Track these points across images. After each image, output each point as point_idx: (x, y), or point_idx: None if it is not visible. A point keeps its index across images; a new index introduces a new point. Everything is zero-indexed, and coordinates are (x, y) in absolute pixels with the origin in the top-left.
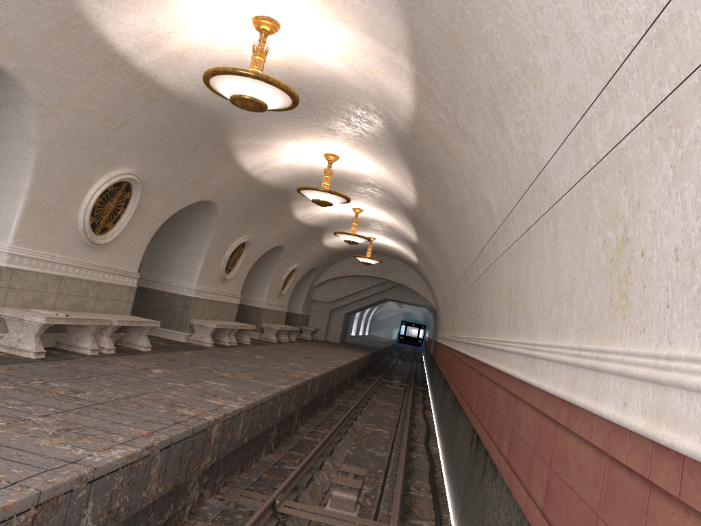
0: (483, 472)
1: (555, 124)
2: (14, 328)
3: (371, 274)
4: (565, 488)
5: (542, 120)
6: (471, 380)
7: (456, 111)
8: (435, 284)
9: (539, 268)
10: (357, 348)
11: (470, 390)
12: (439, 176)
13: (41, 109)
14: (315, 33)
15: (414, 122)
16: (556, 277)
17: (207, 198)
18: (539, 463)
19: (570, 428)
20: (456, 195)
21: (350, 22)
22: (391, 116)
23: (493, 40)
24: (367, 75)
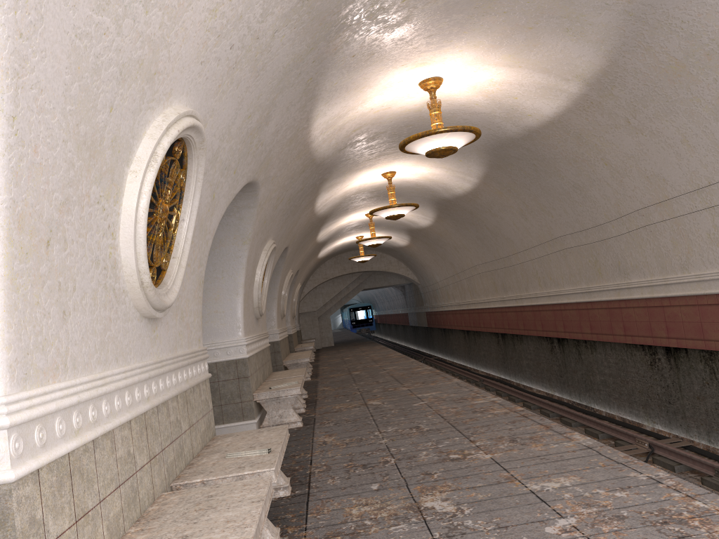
0: (712, 373)
1: None
2: (272, 407)
3: (350, 271)
4: None
5: None
6: (628, 317)
7: (633, 114)
8: (434, 259)
9: None
10: (359, 344)
11: (634, 324)
12: (543, 164)
13: (258, 209)
14: (473, 80)
15: (539, 128)
16: None
17: (287, 245)
18: None
19: None
20: (571, 176)
21: (525, 66)
22: (504, 127)
23: None
24: (504, 101)
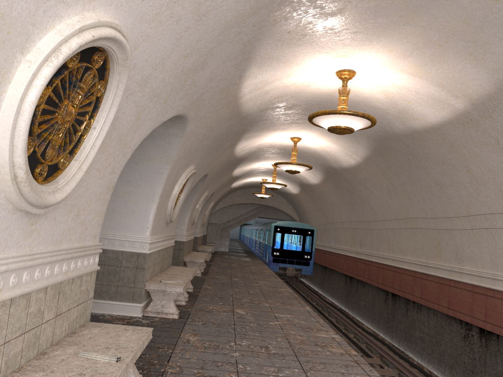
0: None
1: None
2: (157, 297)
3: (252, 201)
4: None
5: None
6: (454, 294)
7: None
8: (314, 209)
9: None
10: (245, 255)
11: (458, 302)
12: (416, 160)
13: (185, 139)
14: (379, 79)
15: (421, 131)
16: None
17: (207, 172)
18: None
19: None
20: (436, 174)
21: (425, 78)
22: (393, 124)
23: None
24: (399, 103)
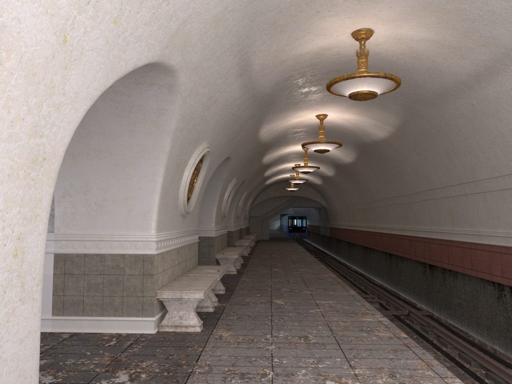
0: (443, 279)
1: (485, 170)
2: (223, 262)
3: (285, 194)
4: (511, 267)
5: (477, 167)
6: (416, 246)
7: (416, 146)
8: (336, 195)
9: (475, 206)
10: (284, 240)
11: (418, 250)
12: (383, 158)
13: (229, 167)
14: (343, 117)
15: (379, 141)
16: (488, 211)
17: (244, 179)
18: (494, 265)
19: (508, 253)
20: (396, 167)
21: (366, 116)
22: (362, 137)
23: (454, 141)
24: (360, 127)
